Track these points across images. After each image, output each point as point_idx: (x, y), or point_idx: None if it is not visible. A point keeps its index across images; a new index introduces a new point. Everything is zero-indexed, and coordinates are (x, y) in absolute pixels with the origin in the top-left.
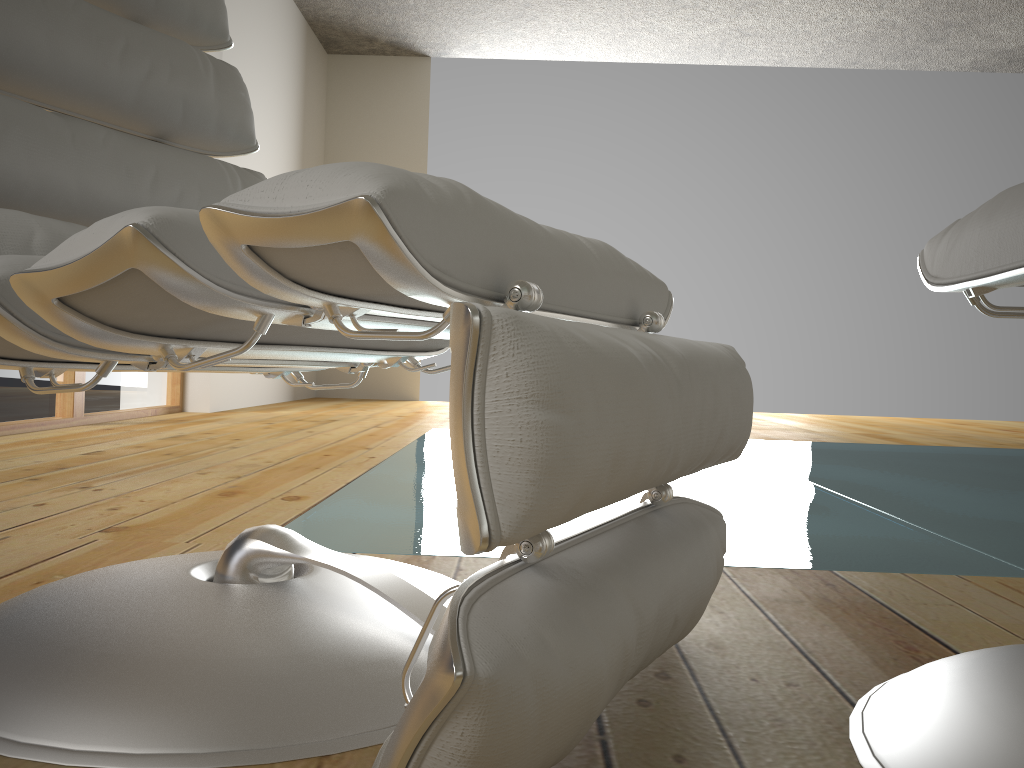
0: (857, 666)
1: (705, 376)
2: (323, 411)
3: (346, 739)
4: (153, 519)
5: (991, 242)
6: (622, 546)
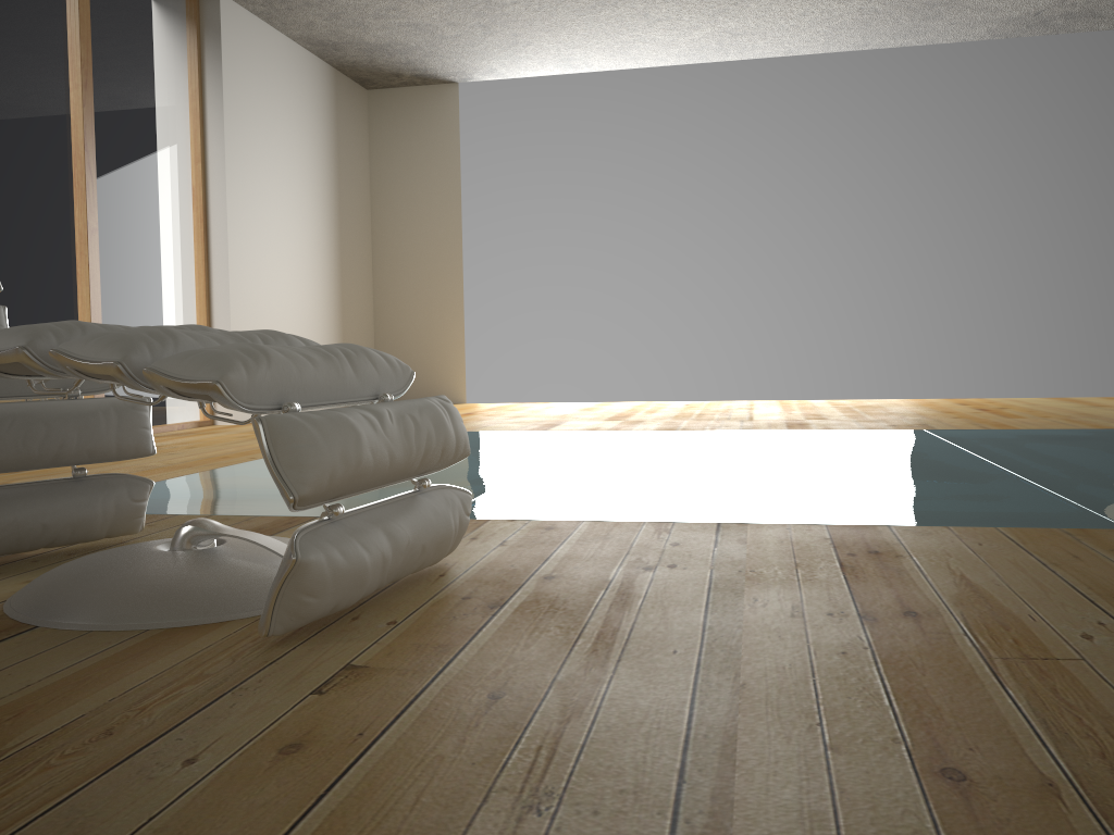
0: None
1: (37, 421)
2: None
3: None
4: None
5: None
6: (8, 493)
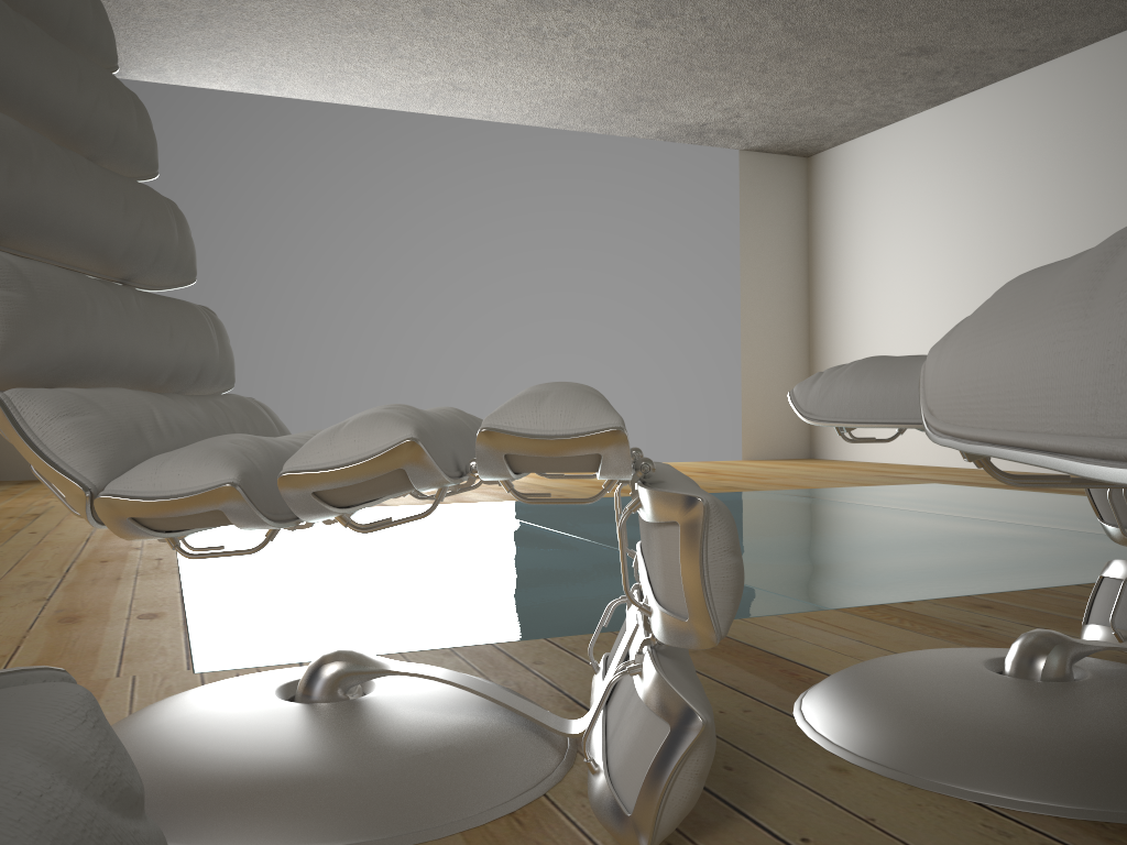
0: (772, 691)
1: None
2: (2, 502)
3: (517, 799)
4: (35, 658)
5: (863, 401)
6: None
